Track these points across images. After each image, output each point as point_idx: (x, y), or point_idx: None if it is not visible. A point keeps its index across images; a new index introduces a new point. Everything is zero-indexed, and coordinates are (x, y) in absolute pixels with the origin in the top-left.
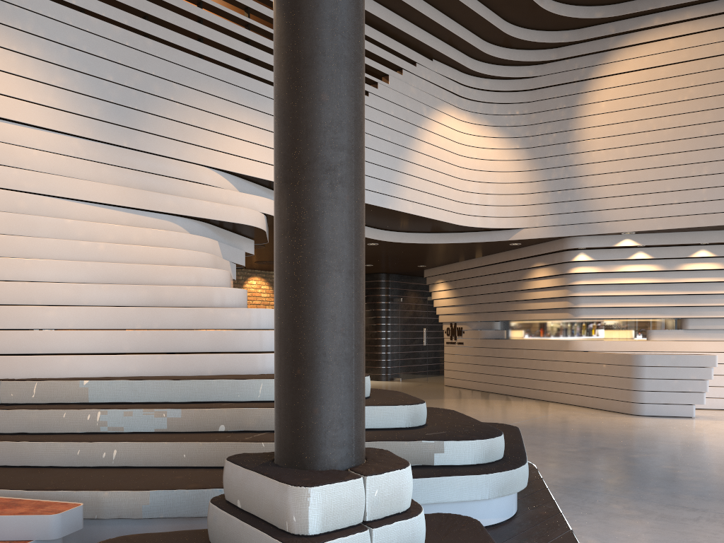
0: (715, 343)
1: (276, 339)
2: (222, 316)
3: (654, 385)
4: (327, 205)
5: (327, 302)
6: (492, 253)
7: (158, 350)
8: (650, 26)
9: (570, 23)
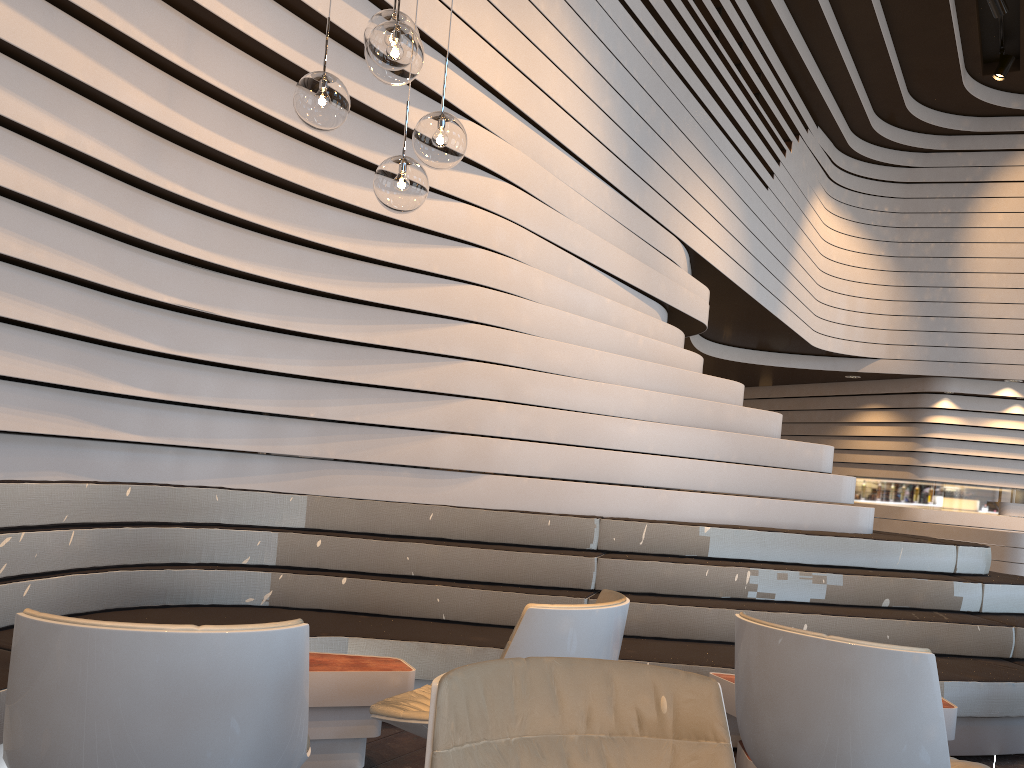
0: None
1: None
2: (797, 452)
3: None
4: None
5: None
6: (795, 383)
7: (741, 491)
8: None
9: (977, 109)
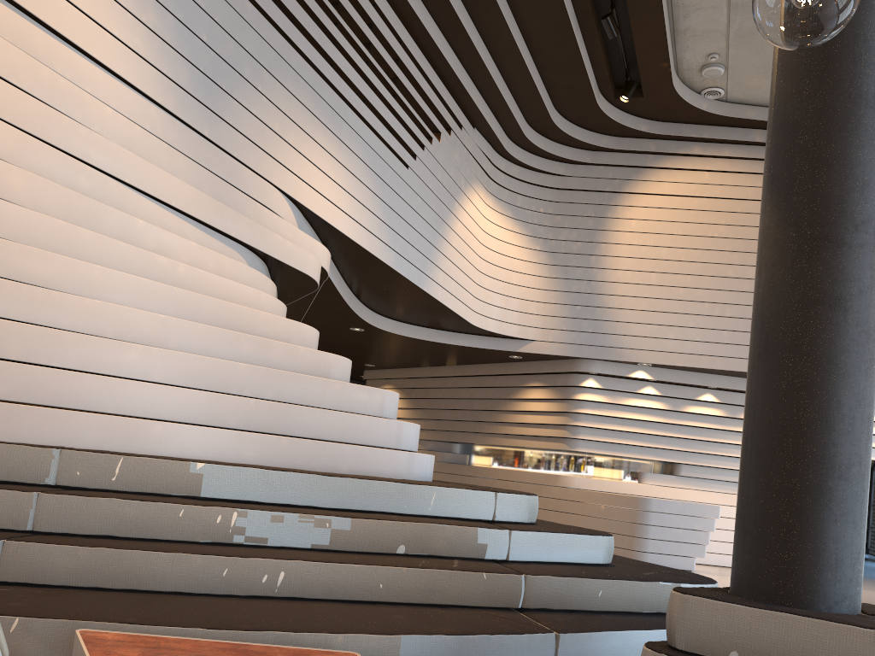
0: (704, 493)
1: (781, 438)
2: (350, 394)
3: (659, 533)
4: (874, 279)
5: (866, 400)
6: (474, 363)
7: (274, 430)
8: (690, 154)
9: (613, 129)
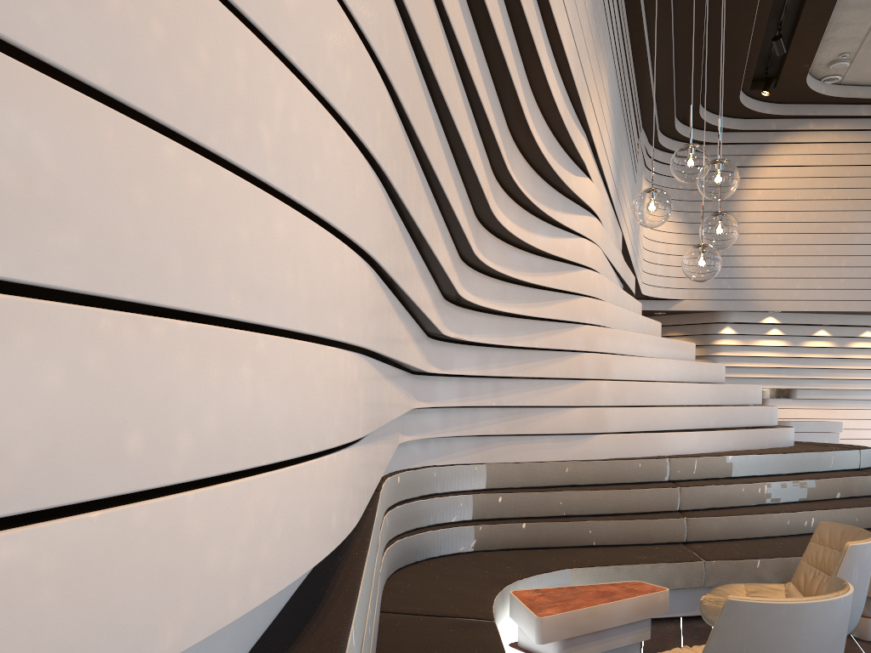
0: (815, 411)
1: None
2: (747, 392)
3: None
4: None
5: None
6: None
7: (726, 425)
8: (805, 129)
9: (742, 113)
